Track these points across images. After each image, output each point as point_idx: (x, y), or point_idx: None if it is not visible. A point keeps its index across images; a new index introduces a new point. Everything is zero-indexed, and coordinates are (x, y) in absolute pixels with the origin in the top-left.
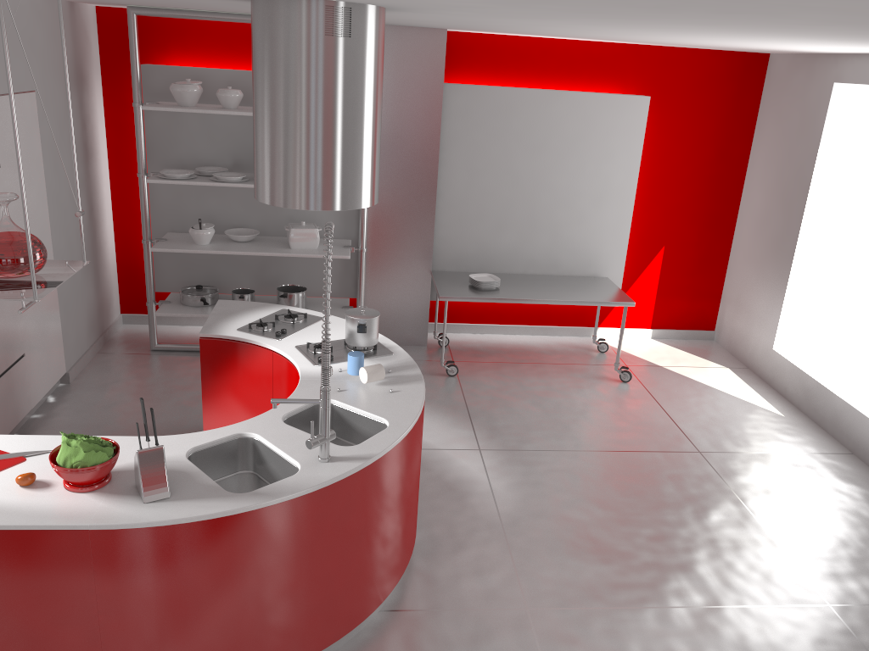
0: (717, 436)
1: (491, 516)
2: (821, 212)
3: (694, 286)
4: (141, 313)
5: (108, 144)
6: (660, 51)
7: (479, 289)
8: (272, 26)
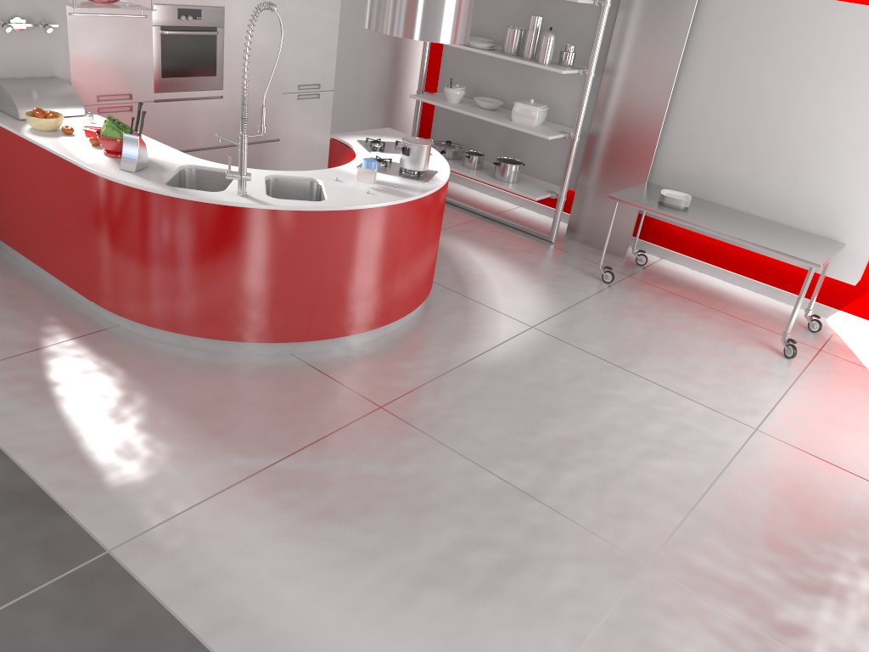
0: (807, 433)
1: (459, 359)
2: None
3: None
4: None
5: None
6: None
7: (661, 203)
8: None
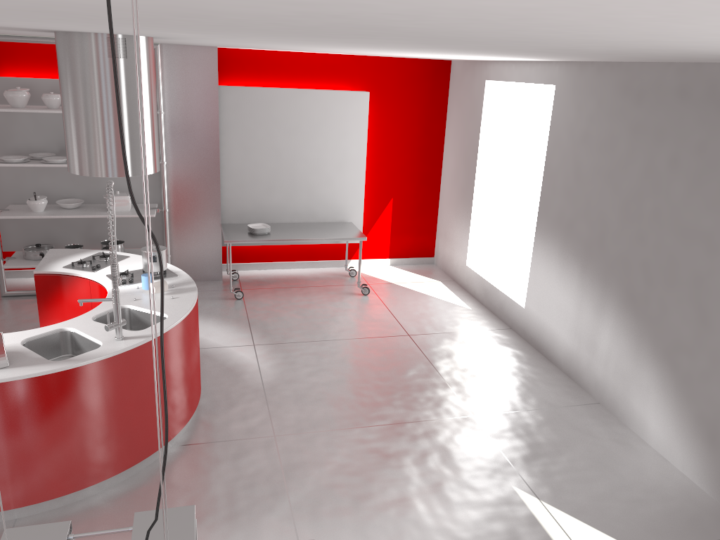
0: (423, 325)
1: (257, 385)
2: (488, 168)
3: (416, 226)
4: None
5: None
6: (376, 59)
7: (254, 234)
8: (70, 51)
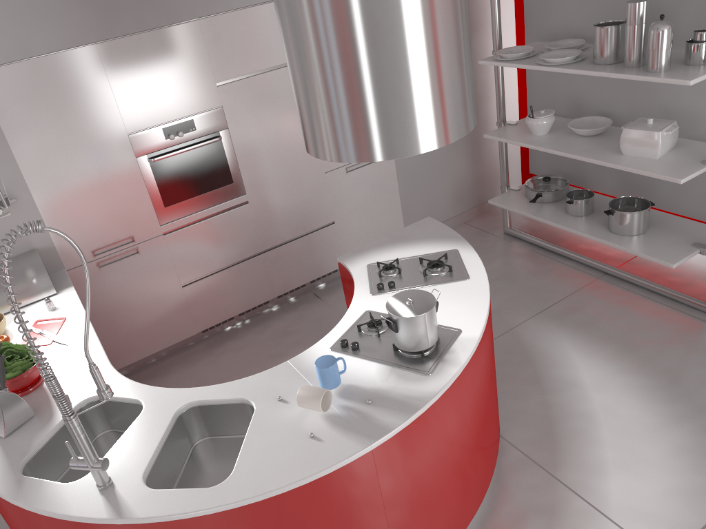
0: None
1: None
2: None
3: None
4: None
5: (515, 12)
6: None
7: None
8: None
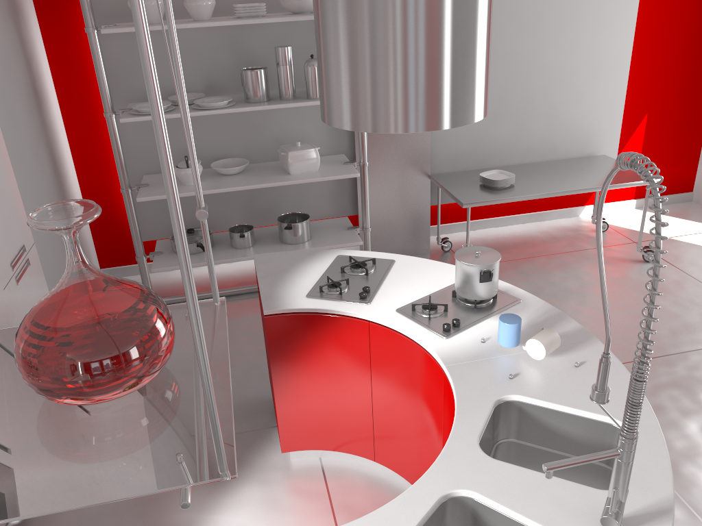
0: None
1: None
2: None
3: (675, 151)
4: (122, 265)
5: (55, 84)
6: None
7: (495, 188)
8: None
